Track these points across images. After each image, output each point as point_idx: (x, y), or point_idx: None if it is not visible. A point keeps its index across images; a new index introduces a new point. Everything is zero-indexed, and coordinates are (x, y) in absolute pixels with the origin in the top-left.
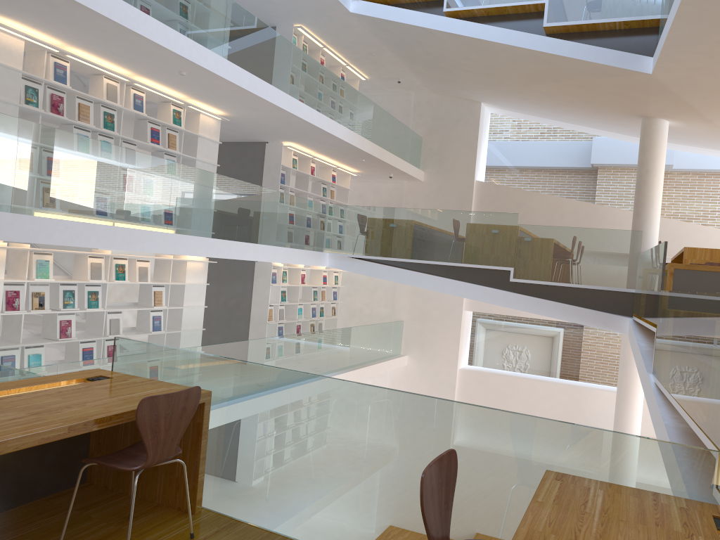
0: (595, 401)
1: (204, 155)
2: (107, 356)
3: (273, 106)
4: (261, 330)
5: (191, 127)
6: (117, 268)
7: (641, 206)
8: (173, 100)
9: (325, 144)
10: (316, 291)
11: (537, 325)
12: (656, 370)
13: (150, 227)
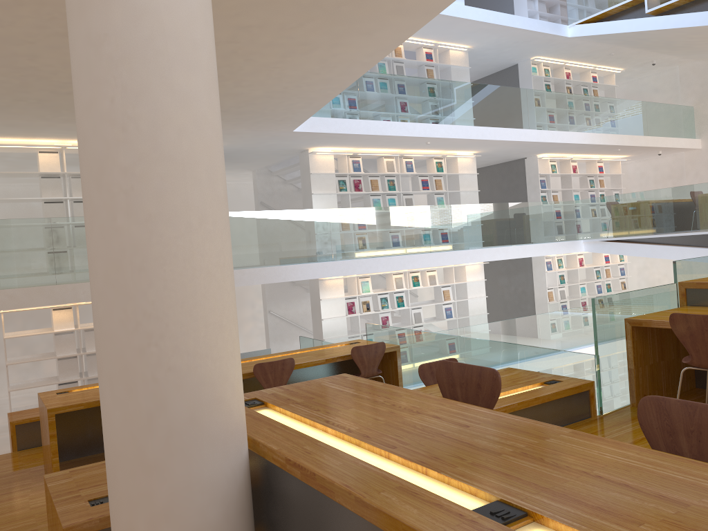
0: None
1: (466, 186)
2: None
3: (503, 141)
4: (544, 309)
5: (453, 169)
6: (413, 278)
7: None
8: (433, 156)
9: (572, 148)
10: (598, 270)
11: None
12: None
13: (418, 251)
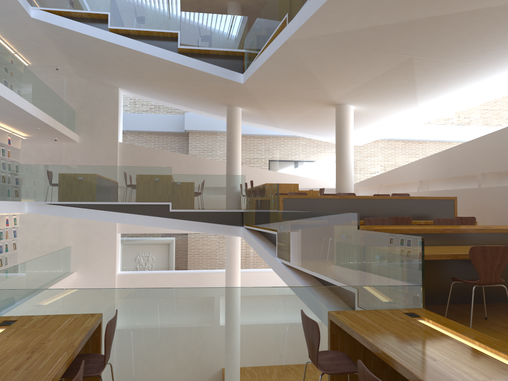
0: (208, 280)
1: None
2: None
3: None
4: None
5: None
6: None
7: (231, 158)
8: None
9: (13, 116)
10: (1, 232)
11: (168, 237)
12: (281, 255)
13: None
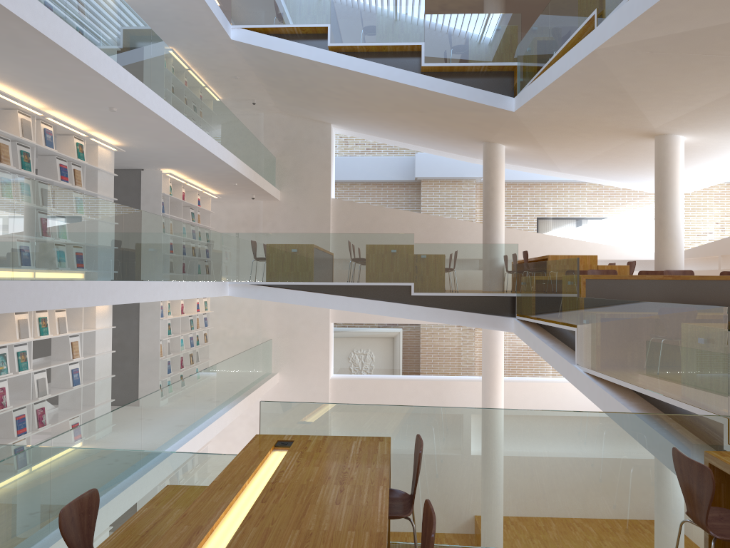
0: (454, 391)
1: (104, 190)
2: (38, 421)
3: (186, 139)
4: (154, 367)
5: (88, 160)
6: (41, 322)
7: (490, 219)
8: (77, 133)
9: (208, 171)
10: (192, 319)
11: (397, 330)
12: (584, 361)
13: (111, 277)
